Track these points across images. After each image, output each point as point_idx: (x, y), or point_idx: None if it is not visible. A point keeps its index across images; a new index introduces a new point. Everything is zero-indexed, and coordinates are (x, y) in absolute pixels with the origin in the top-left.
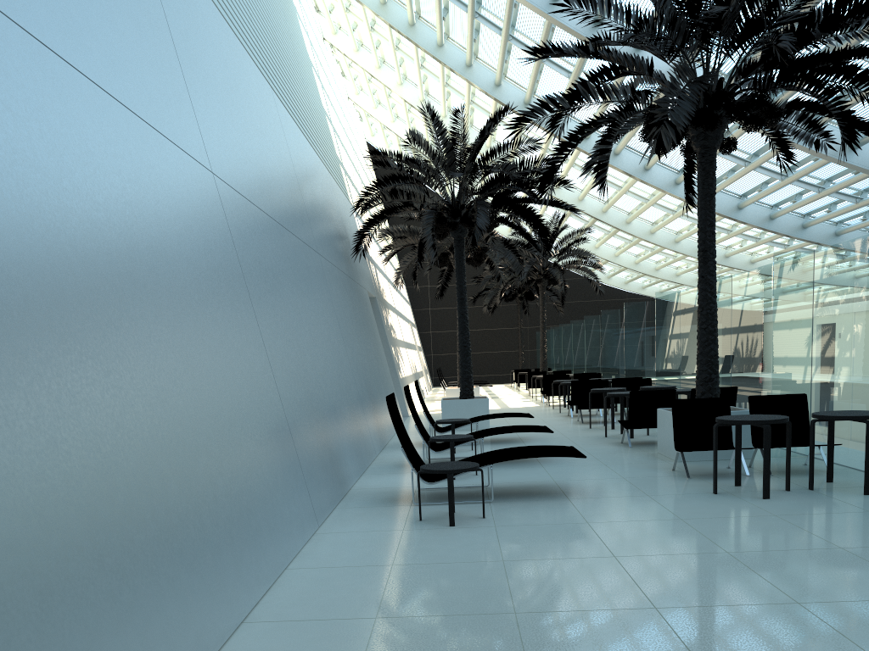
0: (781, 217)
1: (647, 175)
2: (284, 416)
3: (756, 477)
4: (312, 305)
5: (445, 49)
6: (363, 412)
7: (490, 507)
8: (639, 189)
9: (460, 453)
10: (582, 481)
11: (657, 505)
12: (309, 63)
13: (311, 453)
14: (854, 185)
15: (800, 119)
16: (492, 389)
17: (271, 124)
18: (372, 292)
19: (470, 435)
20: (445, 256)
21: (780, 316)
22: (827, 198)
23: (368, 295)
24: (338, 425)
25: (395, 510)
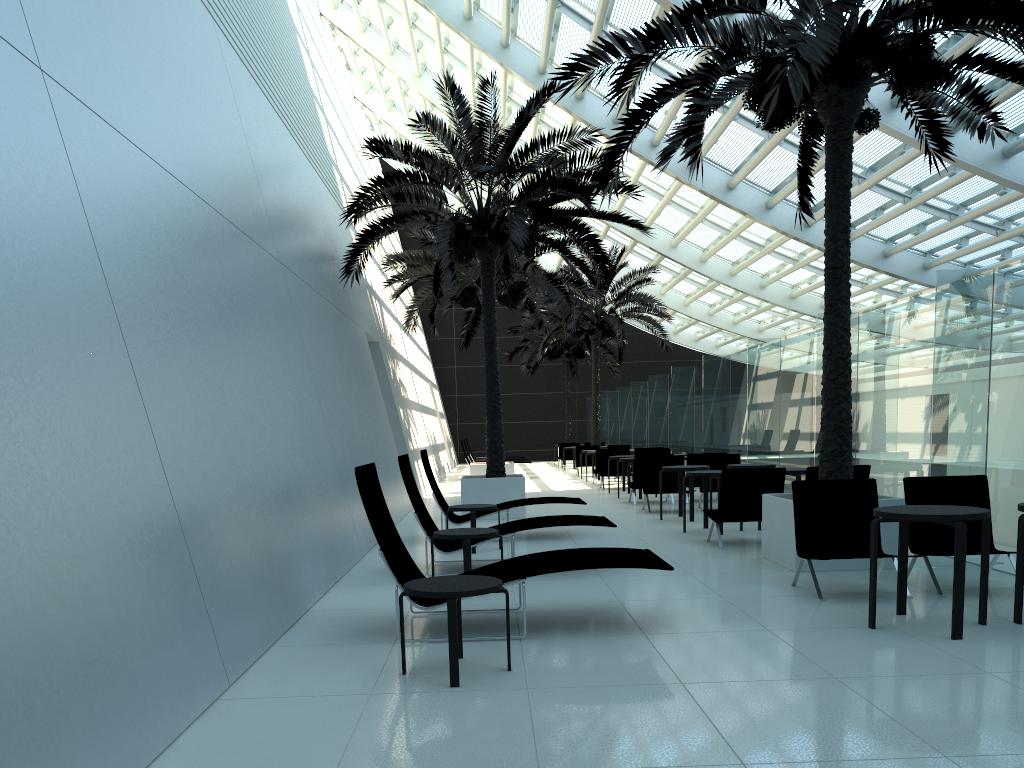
0: (897, 254)
1: (732, 195)
2: (169, 497)
3: (922, 600)
4: (259, 331)
5: (474, 23)
6: (344, 493)
7: (520, 648)
8: (718, 217)
9: (482, 554)
10: (662, 603)
11: (788, 649)
12: (292, 27)
13: (226, 558)
14: (995, 212)
15: (963, 91)
16: (531, 467)
17: (205, 63)
18: (372, 335)
19: (494, 529)
20: (471, 291)
21: (944, 363)
22: (958, 230)
23: (368, 338)
24: (292, 513)
25: (368, 652)
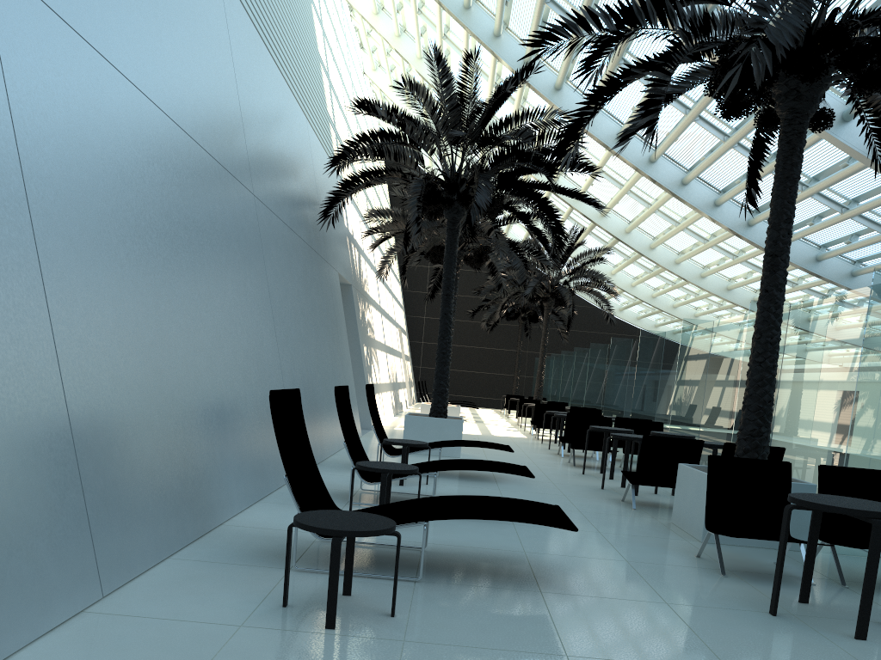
0: (828, 260)
1: (684, 190)
2: (61, 397)
3: (825, 589)
4: (216, 252)
5: (471, 13)
6: None
7: (412, 592)
8: (670, 210)
9: (409, 487)
10: (566, 559)
11: (684, 628)
12: None
13: (127, 465)
14: None
15: None
16: (479, 412)
17: None
18: (346, 277)
19: (415, 467)
20: (440, 250)
21: (871, 358)
22: None
23: (342, 280)
24: (221, 428)
25: (259, 577)
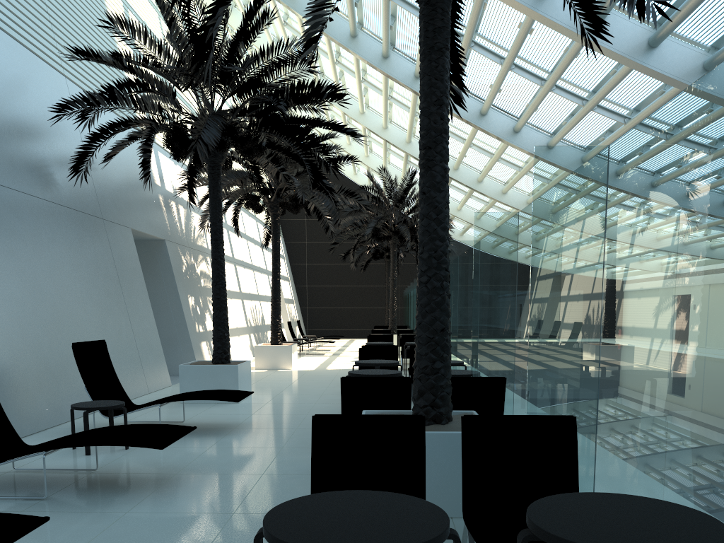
0: None
1: (484, 120)
2: None
3: None
4: None
5: None
6: None
7: None
8: (484, 143)
9: (93, 457)
10: None
11: None
12: None
13: None
14: None
15: None
16: (353, 344)
17: None
18: (152, 233)
19: None
20: (254, 199)
21: (544, 265)
22: None
23: (149, 236)
24: None
25: None
